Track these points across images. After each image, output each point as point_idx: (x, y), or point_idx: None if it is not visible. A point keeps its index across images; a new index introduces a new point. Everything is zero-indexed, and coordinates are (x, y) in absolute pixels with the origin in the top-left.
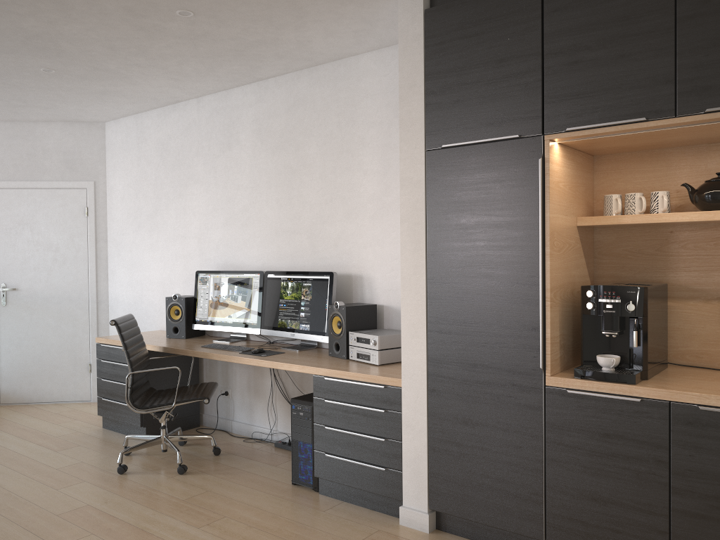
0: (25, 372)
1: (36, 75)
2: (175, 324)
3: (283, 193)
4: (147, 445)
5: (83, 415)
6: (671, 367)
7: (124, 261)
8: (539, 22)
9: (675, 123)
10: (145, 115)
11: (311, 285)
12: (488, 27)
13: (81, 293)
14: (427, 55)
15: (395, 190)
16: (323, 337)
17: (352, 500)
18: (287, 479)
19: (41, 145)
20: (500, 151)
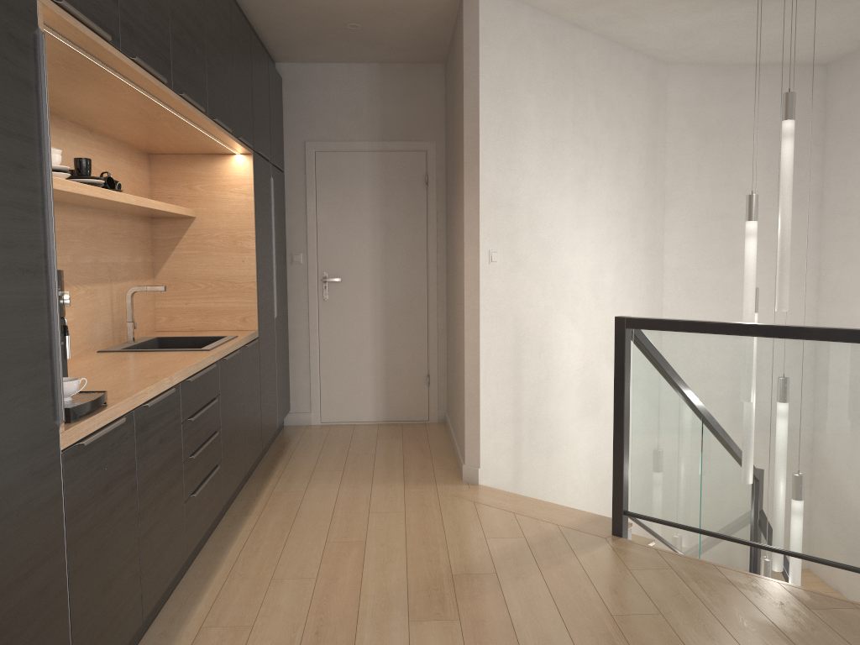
0: None
1: None
2: None
3: None
4: None
5: None
6: None
7: None
8: None
9: (120, 58)
10: None
11: None
12: None
13: None
14: None
15: None
16: None
17: None
18: None
19: None
20: None
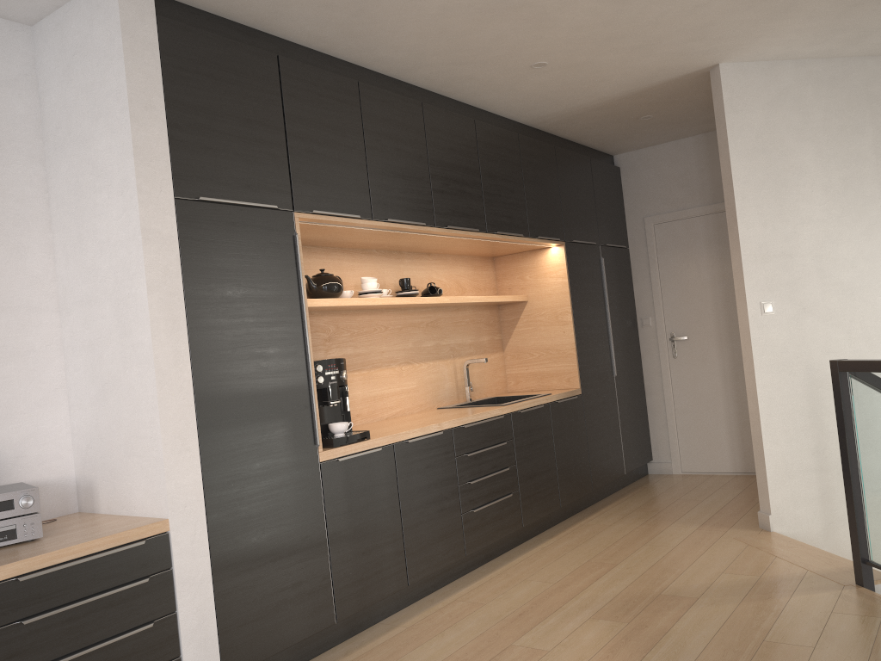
0: None
1: None
2: None
3: None
4: None
5: None
6: None
7: None
8: (280, 100)
9: (372, 224)
10: None
11: None
12: (234, 78)
13: None
14: (165, 75)
15: None
16: None
17: None
18: None
19: None
20: (259, 219)
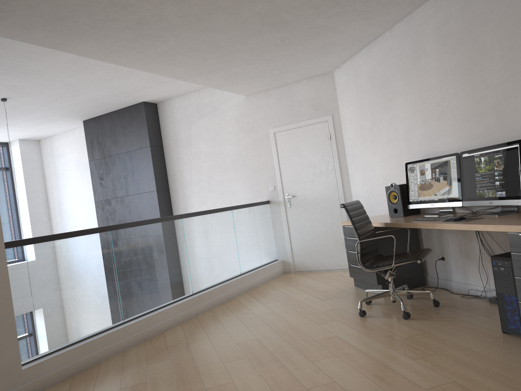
0: (307, 250)
1: (278, 47)
2: (394, 206)
3: (467, 82)
4: (379, 296)
5: (343, 278)
6: None
7: (358, 167)
8: None
9: None
10: (357, 56)
11: (502, 155)
12: None
13: (333, 194)
14: None
15: None
16: (519, 200)
17: None
18: (498, 328)
19: (296, 98)
20: None
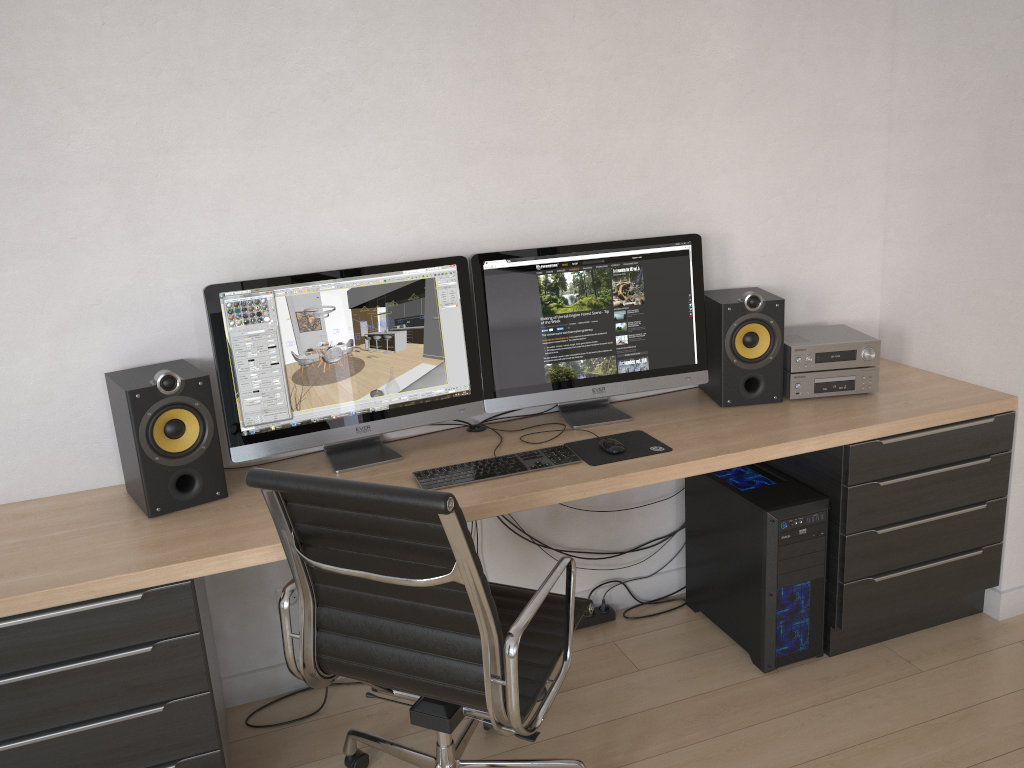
0: None
1: None
2: (182, 466)
3: (480, 45)
4: None
5: None
6: None
7: None
8: None
9: None
10: None
11: (640, 269)
12: None
13: None
14: None
15: (780, 56)
16: (689, 375)
17: (896, 631)
18: (733, 672)
19: None
20: None
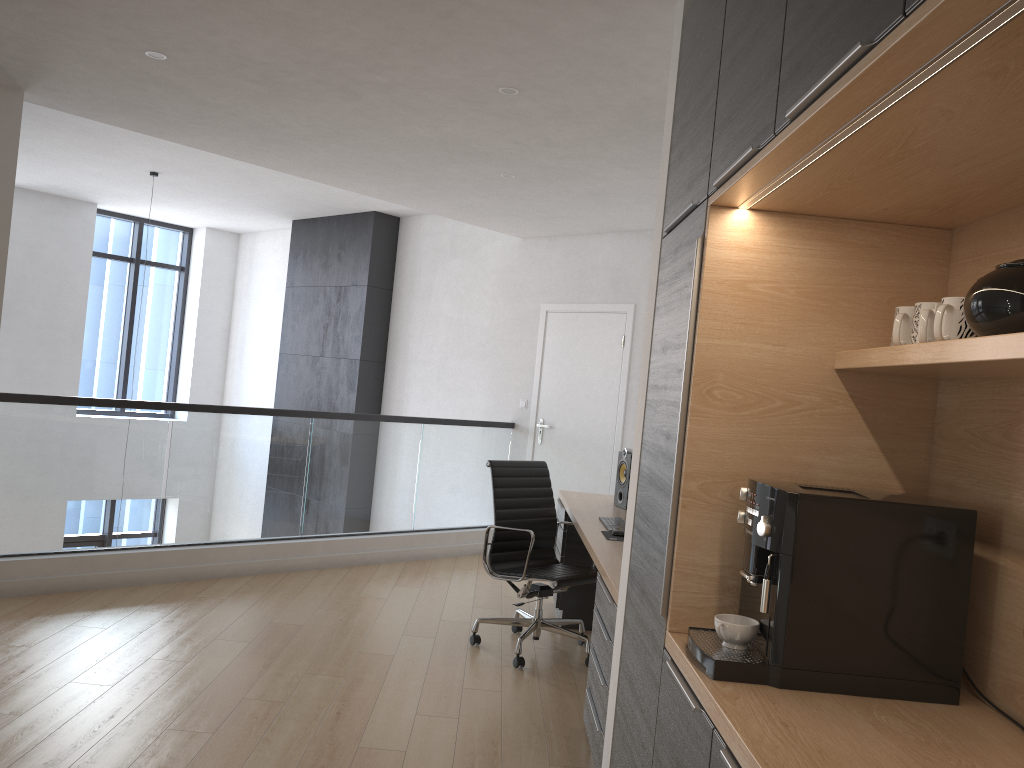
0: None
1: (508, 182)
2: (620, 488)
3: None
4: (511, 622)
5: None
6: (970, 709)
7: None
8: (725, 1)
9: (773, 149)
10: None
11: None
12: (704, 25)
13: (606, 441)
14: (677, 89)
15: None
16: None
17: None
18: None
19: (591, 262)
20: (688, 232)
